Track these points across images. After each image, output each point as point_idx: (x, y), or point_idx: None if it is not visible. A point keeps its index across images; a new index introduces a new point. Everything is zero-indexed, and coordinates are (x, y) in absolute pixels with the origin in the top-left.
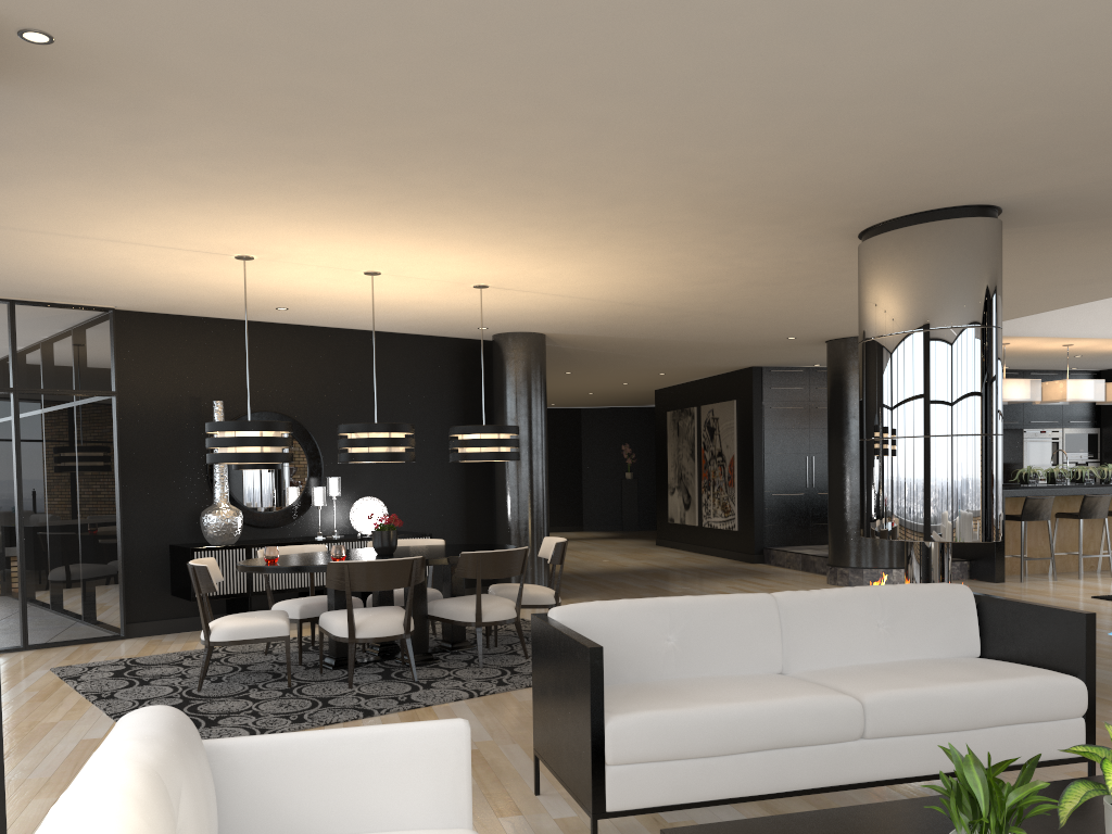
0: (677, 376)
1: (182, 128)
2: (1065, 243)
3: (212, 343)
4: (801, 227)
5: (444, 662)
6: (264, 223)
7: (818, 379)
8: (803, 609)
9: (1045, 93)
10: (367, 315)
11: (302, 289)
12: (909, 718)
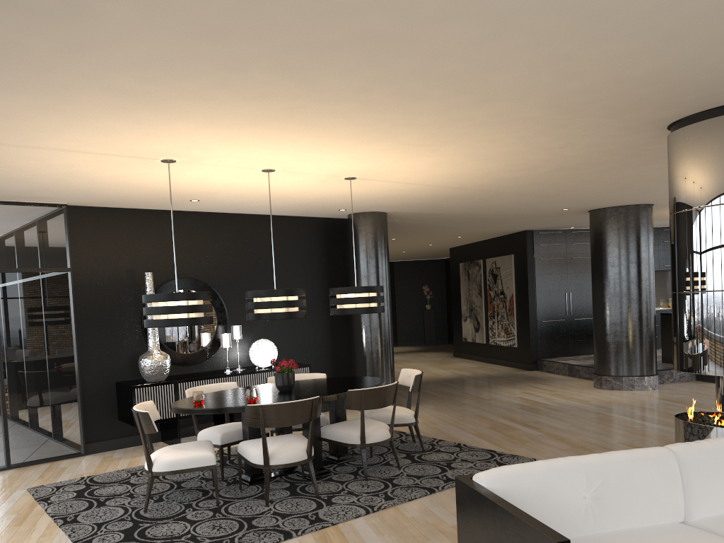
0: (469, 238)
1: (118, 37)
2: None
3: (142, 228)
4: (627, 120)
5: (335, 475)
6: (186, 130)
7: (572, 237)
8: (700, 462)
9: None
10: (258, 203)
11: (211, 185)
12: None
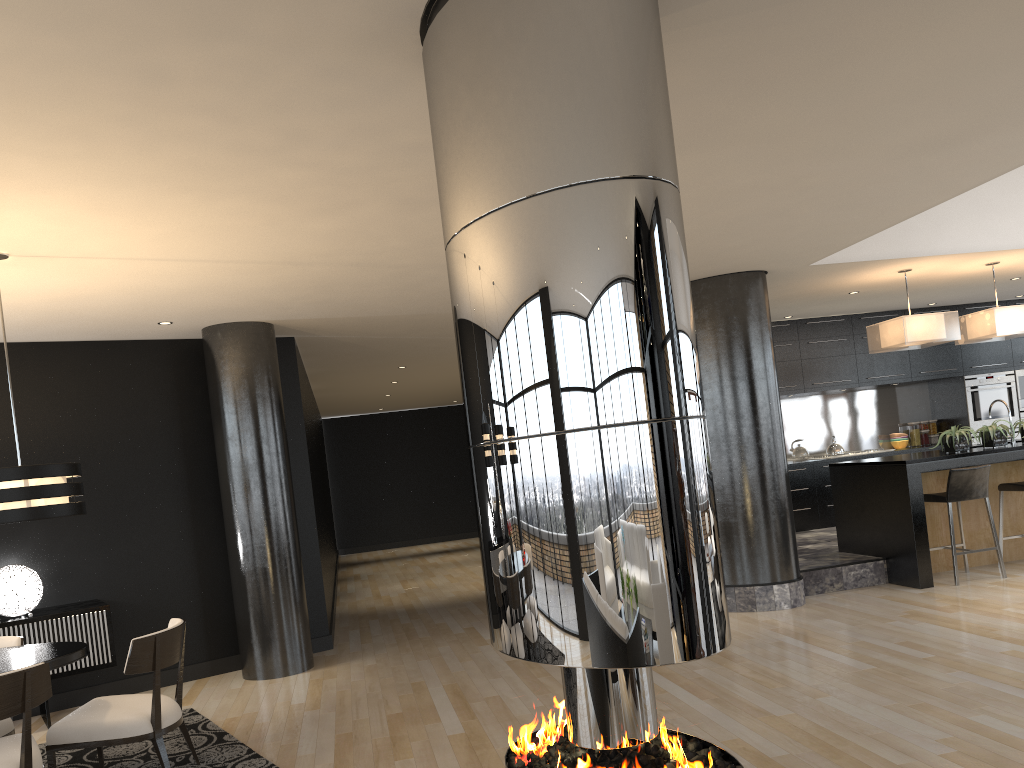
0: None
1: None
2: (861, 36)
3: None
4: (286, 44)
5: None
6: None
7: None
8: None
9: None
10: None
11: None
12: None
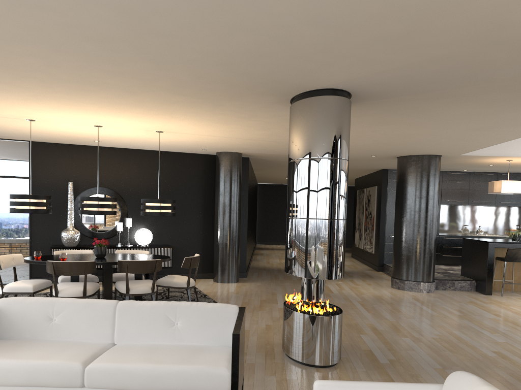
0: (352, 172)
1: None
2: (428, 107)
3: (76, 156)
4: (254, 102)
5: None
6: (4, 105)
7: None
8: (128, 311)
9: (228, 27)
10: (139, 144)
11: (85, 133)
12: (109, 380)
